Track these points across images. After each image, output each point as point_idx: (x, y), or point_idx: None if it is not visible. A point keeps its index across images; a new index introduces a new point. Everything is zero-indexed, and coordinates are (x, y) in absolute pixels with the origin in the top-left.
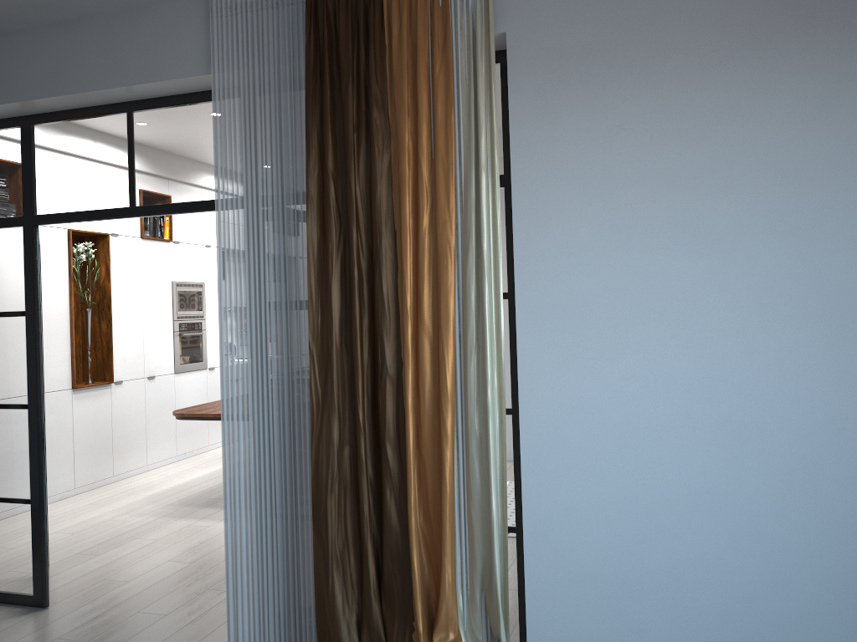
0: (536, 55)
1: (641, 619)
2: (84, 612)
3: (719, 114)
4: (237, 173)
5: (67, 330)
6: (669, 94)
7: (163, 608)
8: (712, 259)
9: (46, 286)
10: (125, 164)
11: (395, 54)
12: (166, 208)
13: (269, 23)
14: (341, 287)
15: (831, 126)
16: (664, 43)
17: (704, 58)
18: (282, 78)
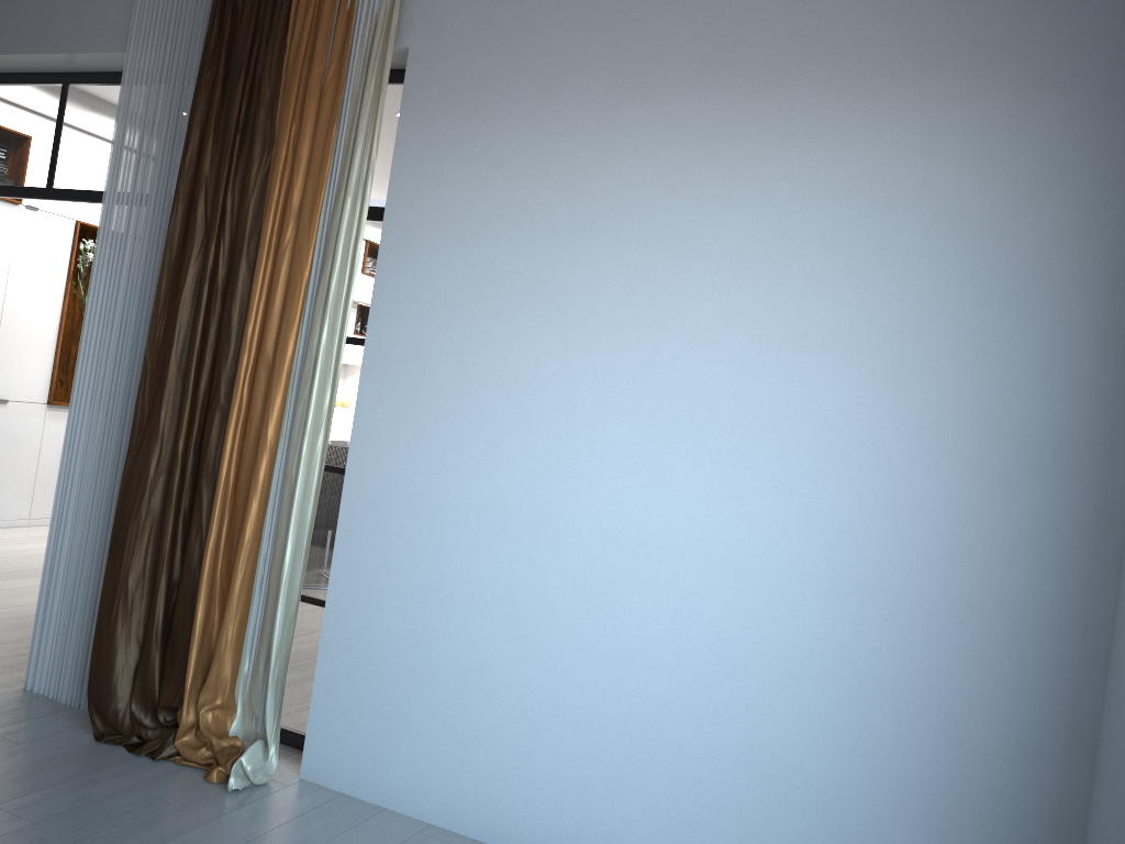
0: (432, 77)
1: (419, 723)
2: None
3: (594, 170)
4: (129, 163)
5: (53, 336)
6: (550, 140)
7: (6, 638)
8: (559, 331)
9: (36, 280)
10: (50, 140)
11: (292, 55)
12: (78, 194)
13: (188, 5)
14: (193, 301)
15: (700, 200)
16: (557, 82)
17: (591, 104)
18: (189, 66)
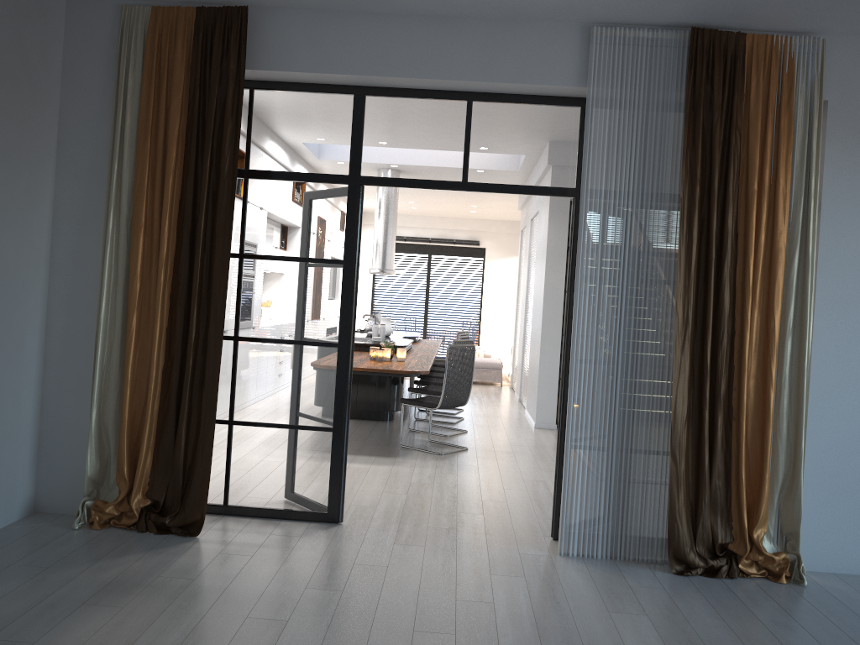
0: (848, 121)
1: None
2: (381, 526)
3: None
4: (603, 171)
5: None
6: None
7: (445, 525)
8: None
9: None
10: (460, 144)
11: (752, 102)
12: (499, 187)
13: (643, 57)
14: (696, 271)
15: None
16: None
17: None
18: (650, 102)
